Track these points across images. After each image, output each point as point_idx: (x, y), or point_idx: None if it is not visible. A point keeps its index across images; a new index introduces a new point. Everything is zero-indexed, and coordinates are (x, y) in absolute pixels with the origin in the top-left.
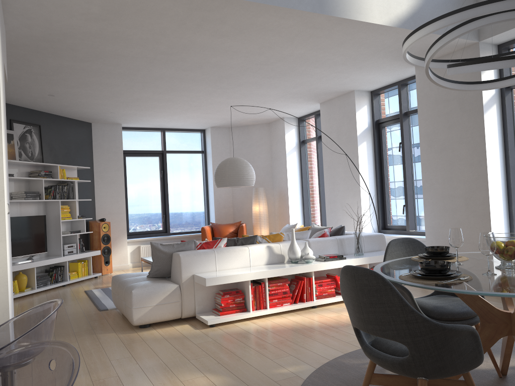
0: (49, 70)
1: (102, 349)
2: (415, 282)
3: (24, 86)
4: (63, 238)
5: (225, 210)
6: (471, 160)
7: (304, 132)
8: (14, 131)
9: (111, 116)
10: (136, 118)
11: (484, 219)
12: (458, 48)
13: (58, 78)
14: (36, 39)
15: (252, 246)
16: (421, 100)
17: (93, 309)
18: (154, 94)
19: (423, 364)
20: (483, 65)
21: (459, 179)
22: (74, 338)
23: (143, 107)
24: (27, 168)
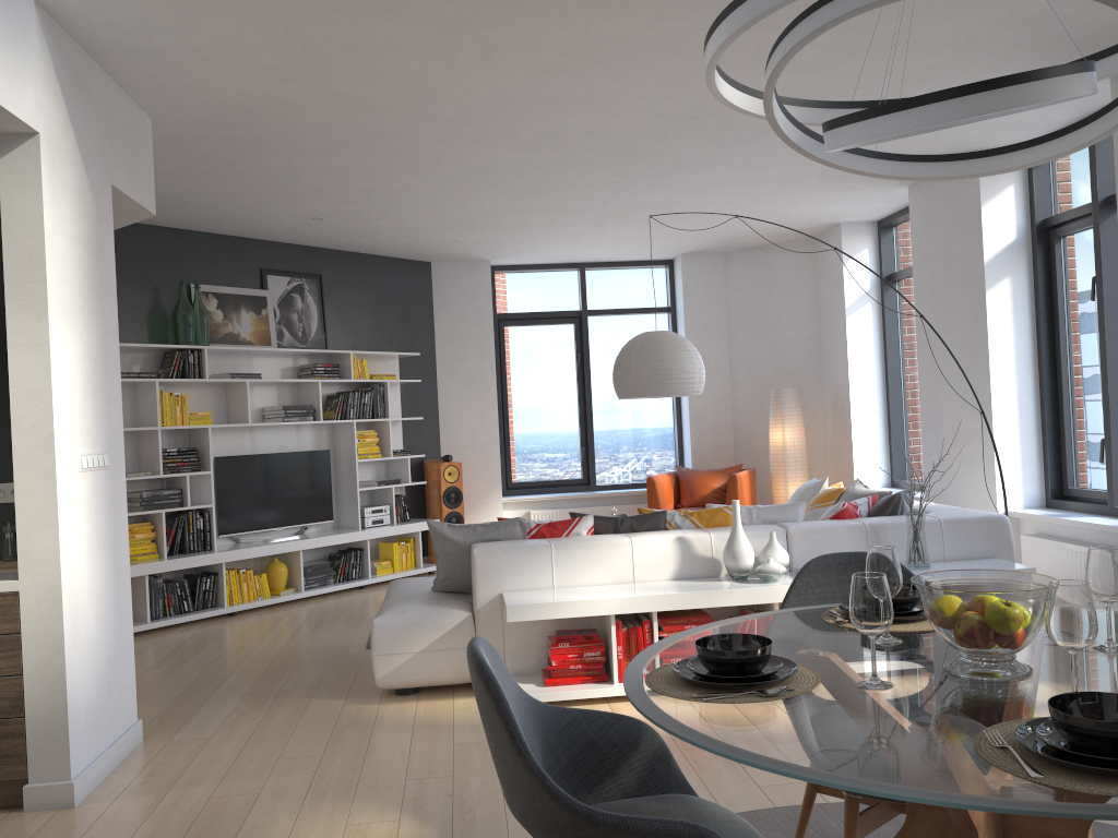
0: (276, 175)
1: (291, 731)
2: (649, 690)
3: (260, 208)
4: (369, 494)
5: (714, 438)
6: None
7: (892, 256)
8: (269, 291)
9: (458, 247)
10: (509, 247)
11: None
12: None
13: (304, 187)
14: (211, 125)
15: (643, 535)
16: None
17: (358, 644)
18: (507, 200)
19: None
20: (860, 126)
21: None
22: (272, 701)
23: (506, 227)
24: (295, 360)
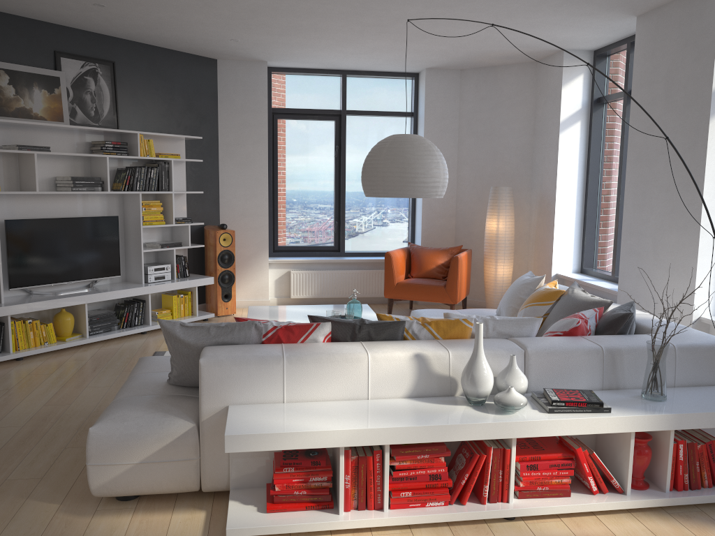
0: None
1: None
2: None
3: None
4: (155, 253)
5: (440, 221)
6: None
7: (603, 82)
8: (62, 72)
9: (238, 47)
10: (282, 50)
11: None
12: None
13: None
14: None
15: (380, 350)
16: None
17: None
18: None
19: None
20: None
21: None
22: None
23: (277, 29)
24: (87, 136)
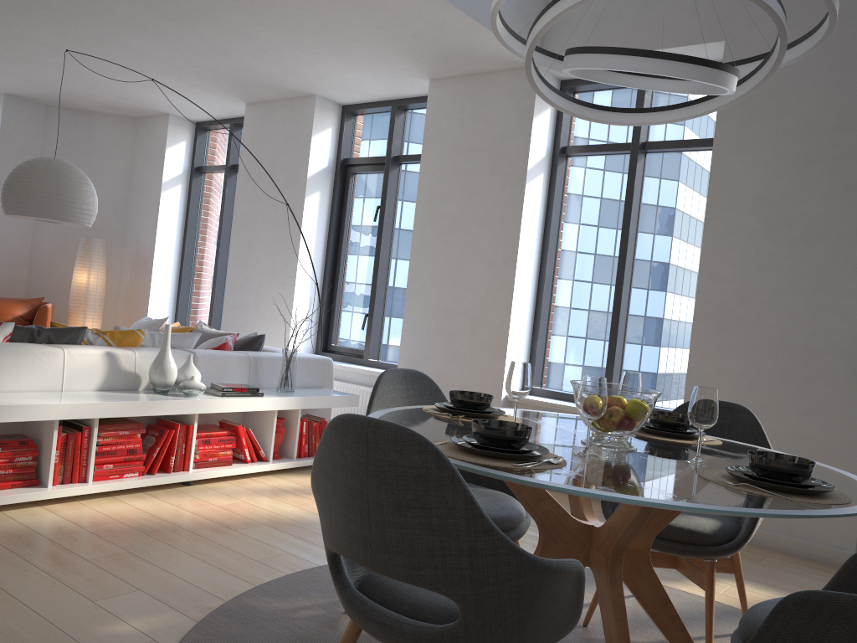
0: None
1: None
2: (471, 462)
3: None
4: None
5: (10, 270)
6: (494, 256)
7: (203, 153)
8: None
9: None
10: None
11: (497, 356)
12: (506, 67)
13: None
14: None
15: (72, 347)
16: (431, 139)
17: None
18: None
19: (483, 641)
20: (643, 60)
21: (469, 284)
22: None
23: None
24: None
